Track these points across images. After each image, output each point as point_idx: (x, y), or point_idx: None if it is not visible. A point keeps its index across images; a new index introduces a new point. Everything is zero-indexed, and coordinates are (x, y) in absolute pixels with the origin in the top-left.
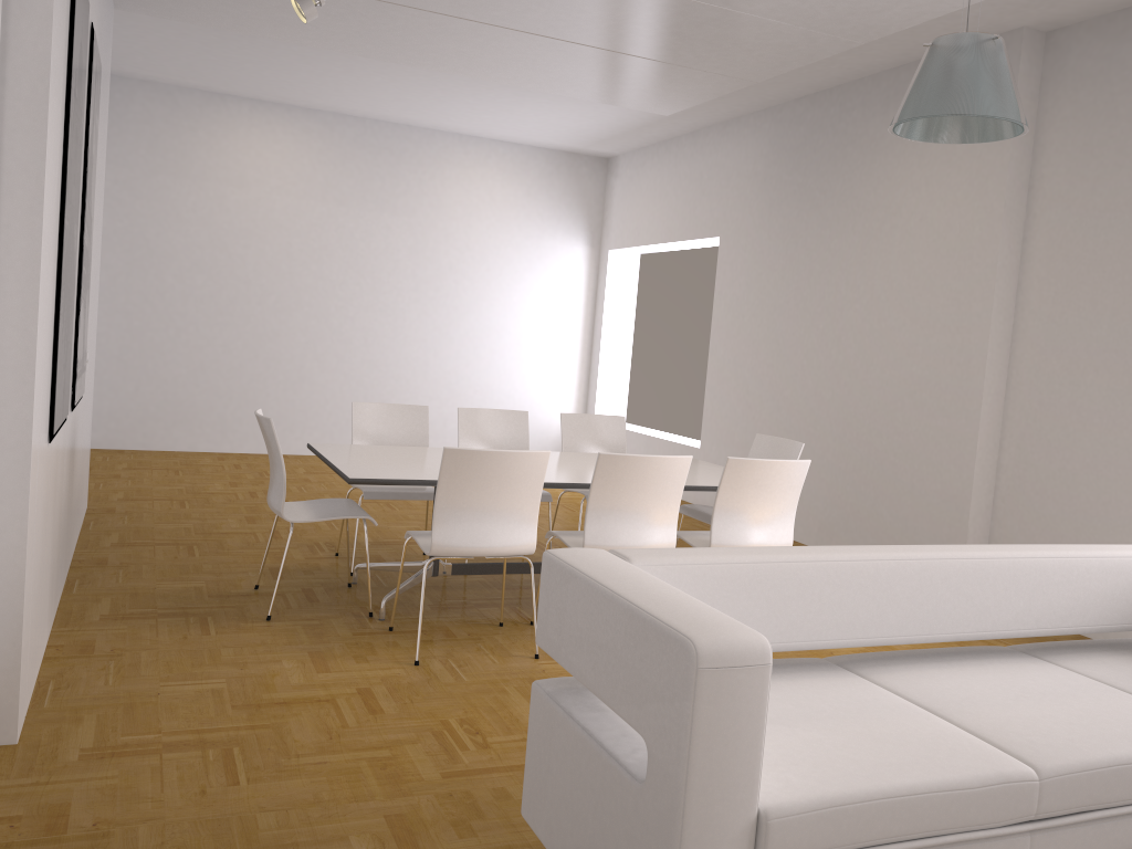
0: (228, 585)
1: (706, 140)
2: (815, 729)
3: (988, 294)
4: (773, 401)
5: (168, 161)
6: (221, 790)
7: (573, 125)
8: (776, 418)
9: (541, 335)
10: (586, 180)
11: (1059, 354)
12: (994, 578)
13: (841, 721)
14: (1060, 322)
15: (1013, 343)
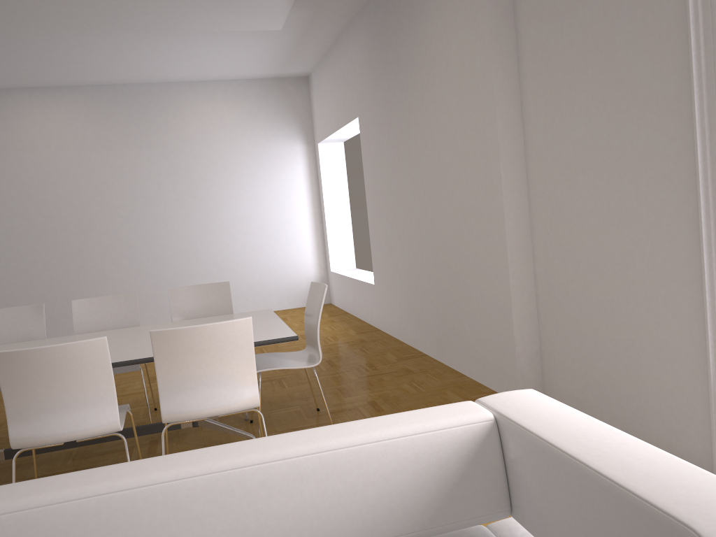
0: None
1: (342, 44)
2: None
3: (493, 118)
4: (400, 241)
5: None
6: None
7: (250, 56)
8: (403, 254)
9: (280, 215)
10: (294, 96)
11: (557, 161)
12: (65, 534)
13: None
14: (553, 130)
15: (526, 158)
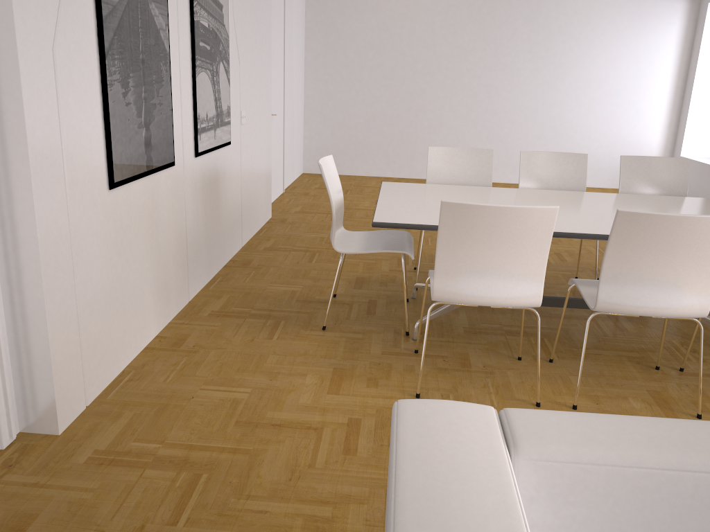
0: (316, 291)
1: None
2: None
3: None
4: None
5: None
6: (156, 530)
7: None
8: None
9: (636, 84)
10: None
11: None
12: None
13: None
14: None
15: None
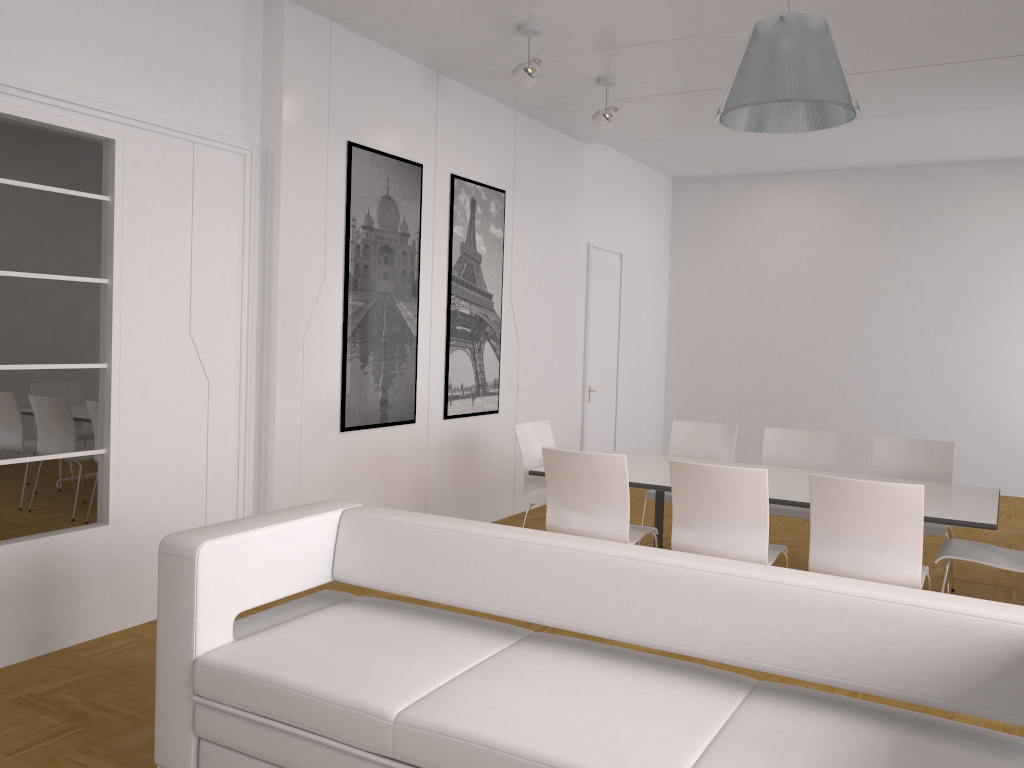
0: None
1: None
2: (346, 645)
3: None
4: None
5: (716, 236)
6: None
7: None
8: None
9: None
10: None
11: None
12: (667, 586)
13: (376, 649)
14: None
15: None
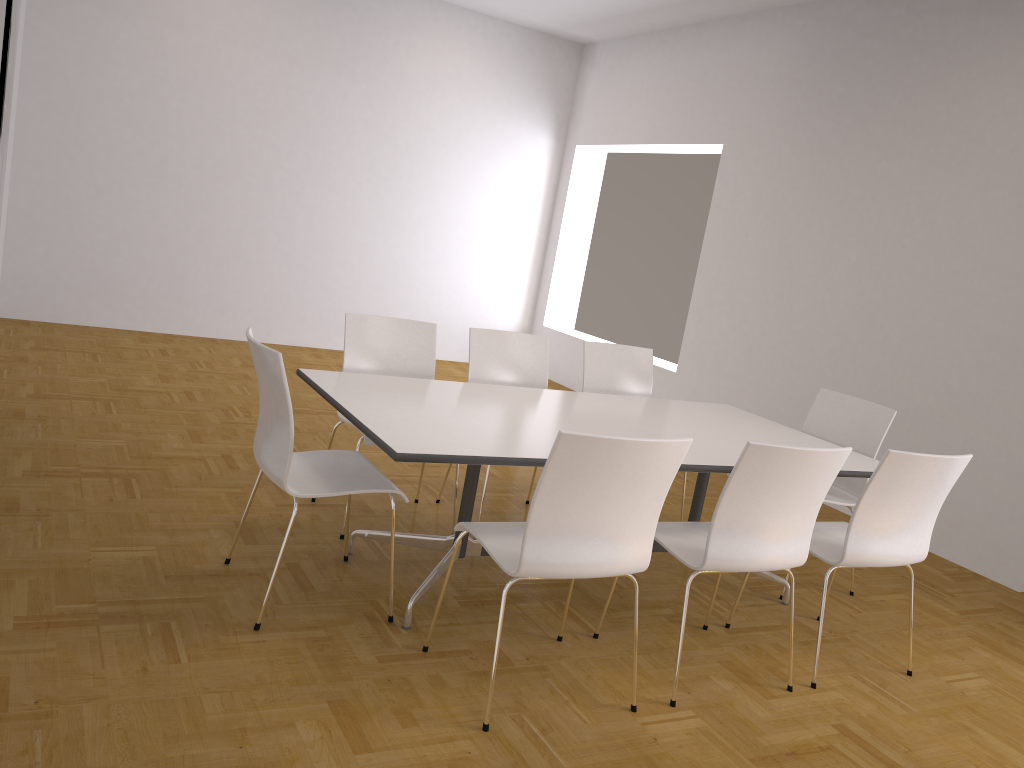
0: (187, 555)
1: (716, 34)
2: None
3: None
4: (778, 334)
5: None
6: None
7: (565, 0)
8: (781, 353)
9: (496, 230)
10: (558, 66)
11: None
12: None
13: None
14: None
15: None
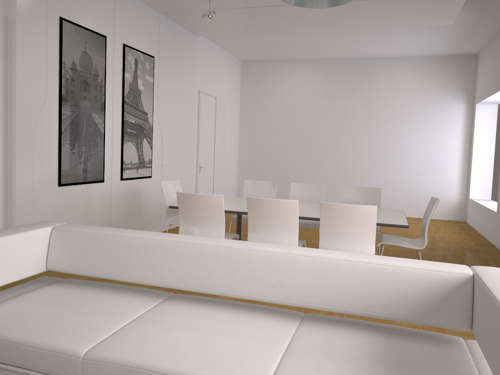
0: None
1: None
2: (53, 310)
3: None
4: None
5: (263, 90)
6: None
7: (432, 41)
8: None
9: (437, 153)
10: (463, 68)
11: None
12: (253, 262)
13: (73, 311)
14: None
15: None
